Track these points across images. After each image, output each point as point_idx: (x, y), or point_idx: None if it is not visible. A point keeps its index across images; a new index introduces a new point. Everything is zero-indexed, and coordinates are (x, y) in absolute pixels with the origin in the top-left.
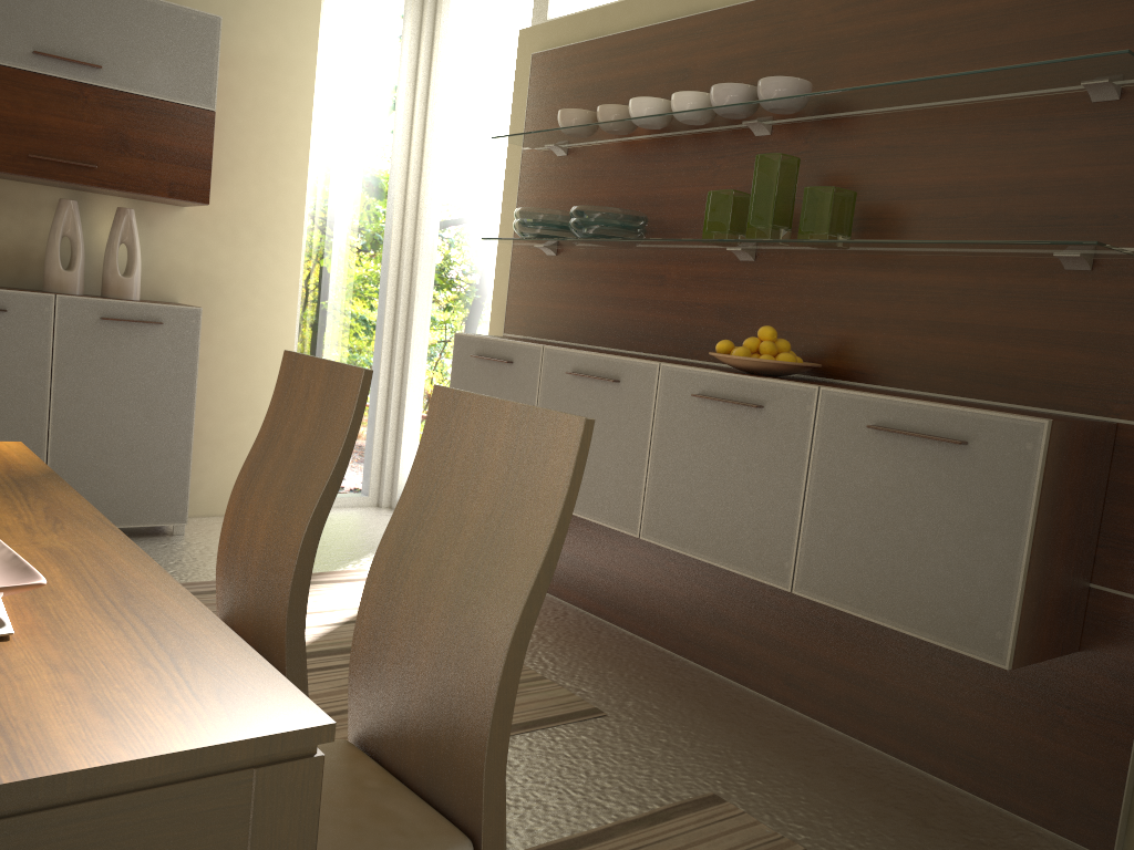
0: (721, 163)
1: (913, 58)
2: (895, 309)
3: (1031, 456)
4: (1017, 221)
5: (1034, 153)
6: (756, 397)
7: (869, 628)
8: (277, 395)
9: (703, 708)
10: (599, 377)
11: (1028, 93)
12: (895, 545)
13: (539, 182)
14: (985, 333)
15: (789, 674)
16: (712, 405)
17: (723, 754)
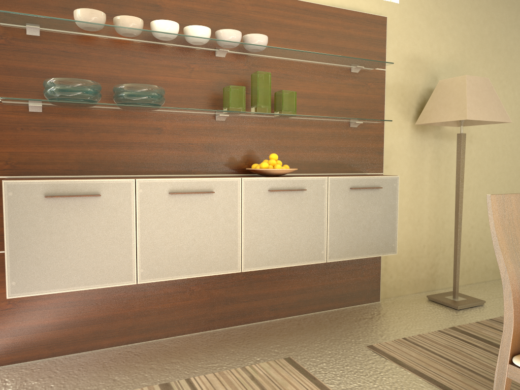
0: (194, 66)
1: (290, 39)
2: (296, 142)
3: (396, 187)
4: (334, 109)
5: (337, 86)
6: (300, 186)
7: (303, 269)
8: (498, 220)
9: (277, 335)
10: (203, 192)
11: (337, 65)
12: (362, 228)
13: (4, 51)
14: (329, 149)
15: (271, 306)
16: (277, 193)
17: (326, 339)
